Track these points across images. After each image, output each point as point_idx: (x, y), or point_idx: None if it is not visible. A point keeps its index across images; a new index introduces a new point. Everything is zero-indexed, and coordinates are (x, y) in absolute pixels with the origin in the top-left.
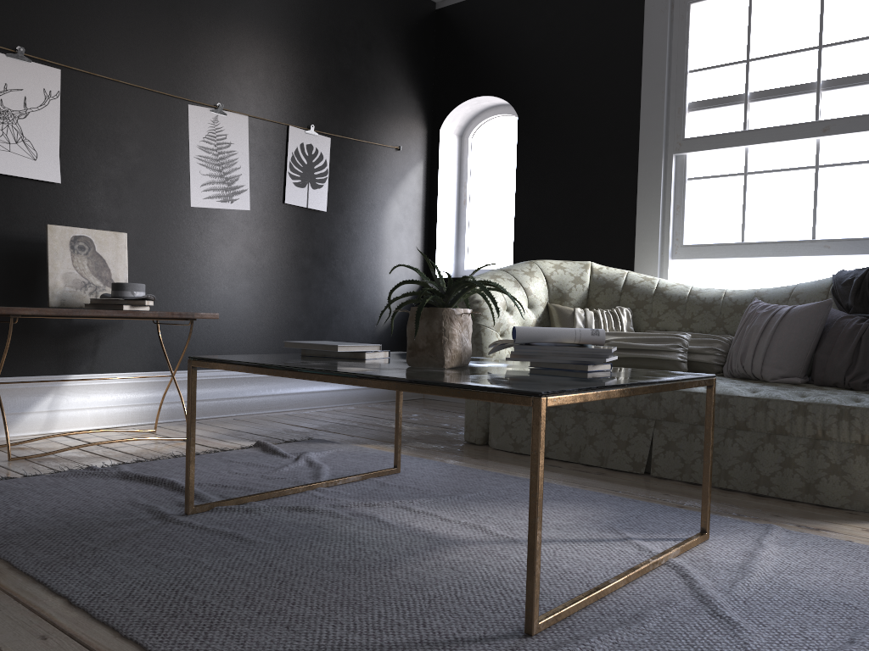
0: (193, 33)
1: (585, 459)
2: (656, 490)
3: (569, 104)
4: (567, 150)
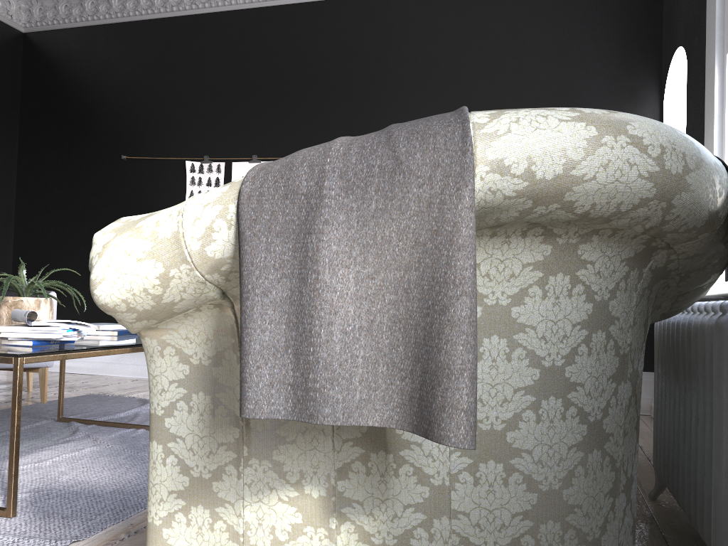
0: (366, 106)
1: None
2: None
3: (705, 26)
4: (704, 88)
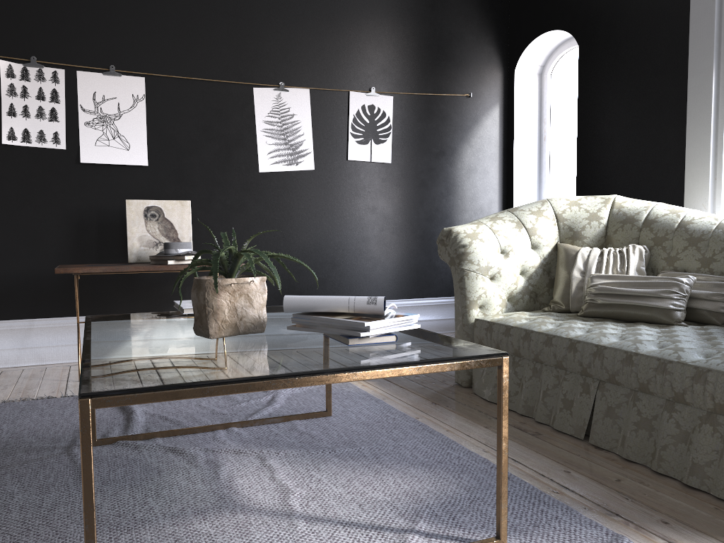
0: (255, 27)
1: (536, 414)
2: (565, 464)
3: (625, 25)
4: (623, 74)
